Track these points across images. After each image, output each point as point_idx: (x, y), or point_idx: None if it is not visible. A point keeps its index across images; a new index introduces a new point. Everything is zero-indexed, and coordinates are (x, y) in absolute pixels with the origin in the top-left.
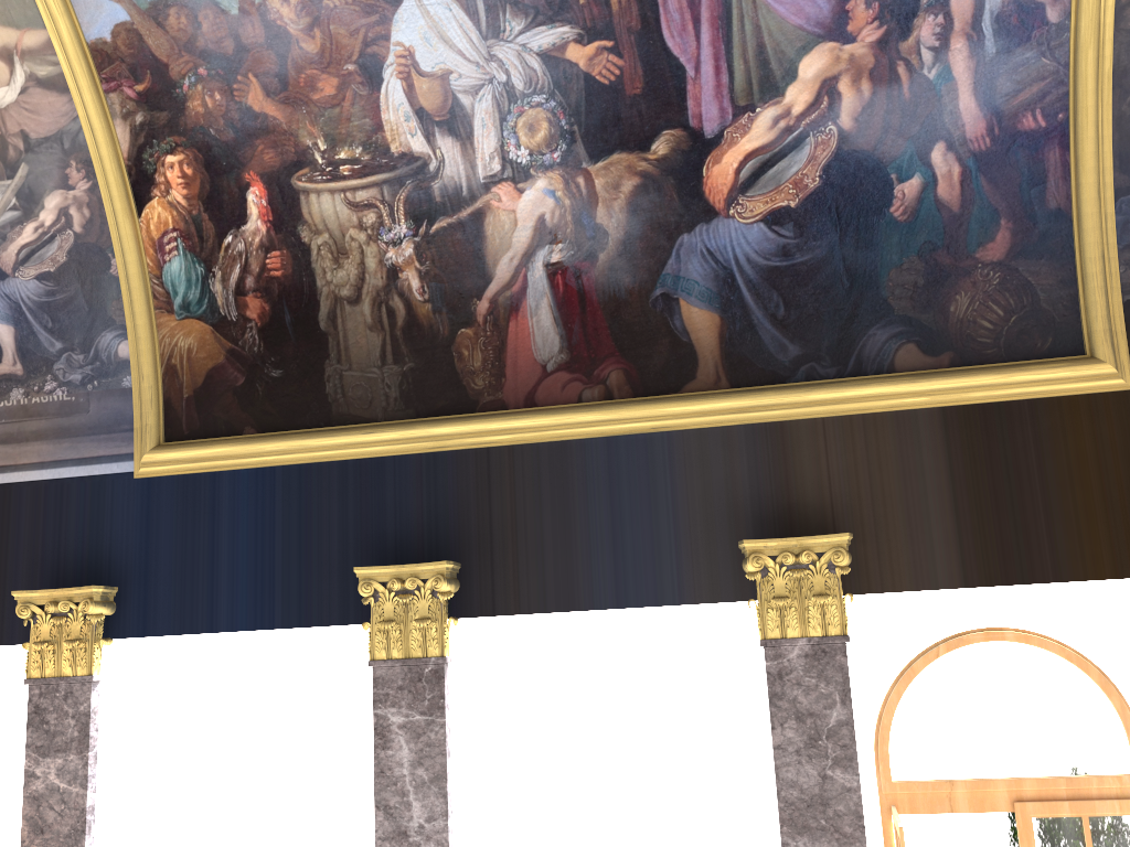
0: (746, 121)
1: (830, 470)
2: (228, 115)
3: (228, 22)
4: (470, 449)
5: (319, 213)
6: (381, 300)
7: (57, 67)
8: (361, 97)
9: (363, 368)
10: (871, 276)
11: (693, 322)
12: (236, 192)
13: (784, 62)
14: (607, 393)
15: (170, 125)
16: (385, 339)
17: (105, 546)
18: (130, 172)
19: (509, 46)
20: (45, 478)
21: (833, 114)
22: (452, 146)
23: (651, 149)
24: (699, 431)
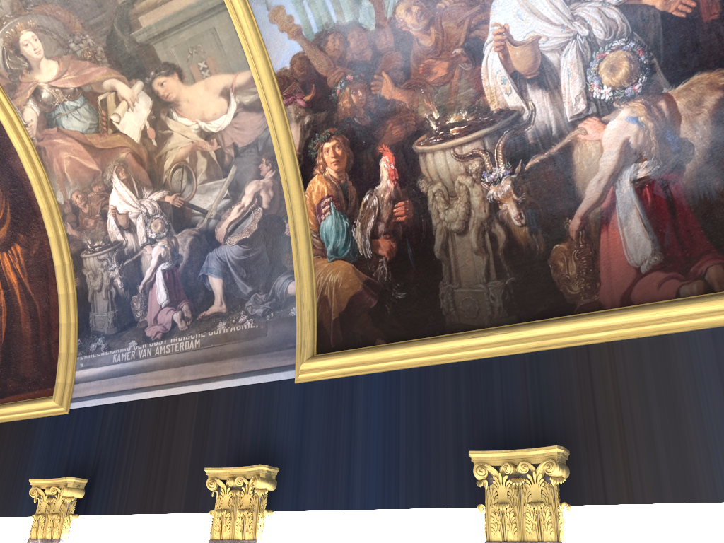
0: None
1: None
2: (367, 105)
3: (368, 37)
4: (570, 347)
5: (433, 168)
6: (484, 229)
7: (256, 95)
8: (466, 72)
9: (471, 285)
10: None
11: None
12: (372, 162)
13: None
14: (706, 287)
15: (327, 120)
16: (489, 259)
17: (272, 436)
18: (300, 159)
19: (589, 5)
20: (235, 385)
21: None
22: (542, 96)
23: None
24: None
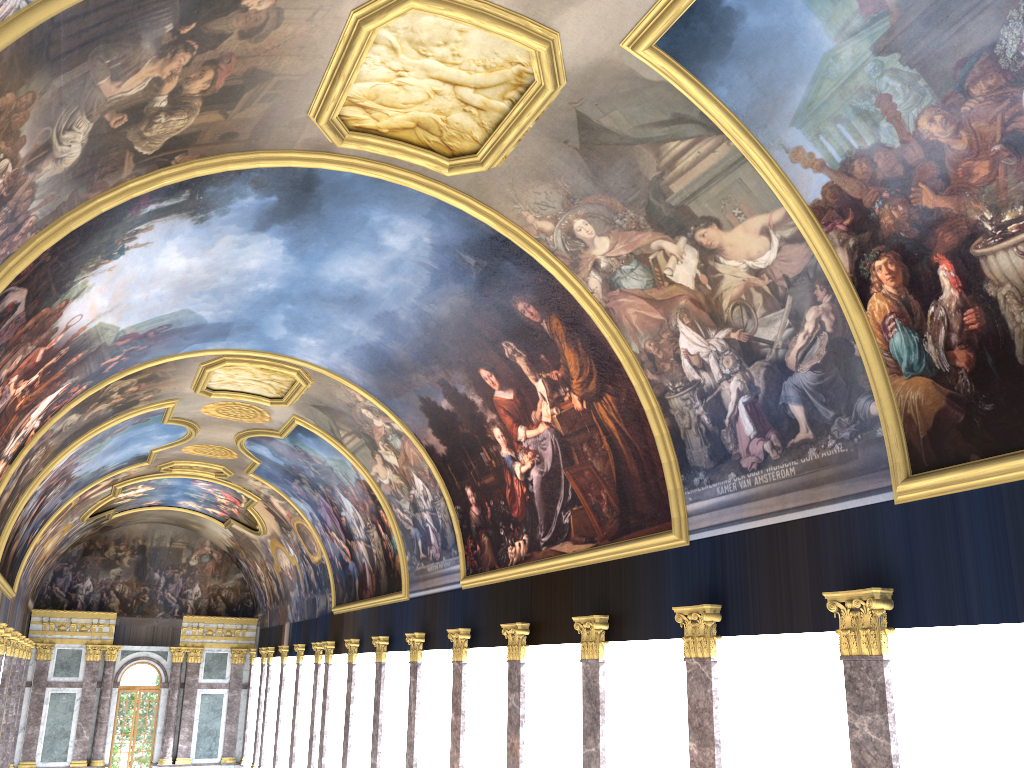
0: None
1: None
2: (910, 218)
3: (894, 154)
4: None
5: (998, 269)
6: None
7: (794, 227)
8: (1011, 167)
9: None
10: None
11: None
12: (929, 272)
13: None
14: None
15: (872, 239)
16: None
17: (881, 557)
18: (853, 281)
19: None
20: (837, 509)
21: None
22: None
23: None
24: None
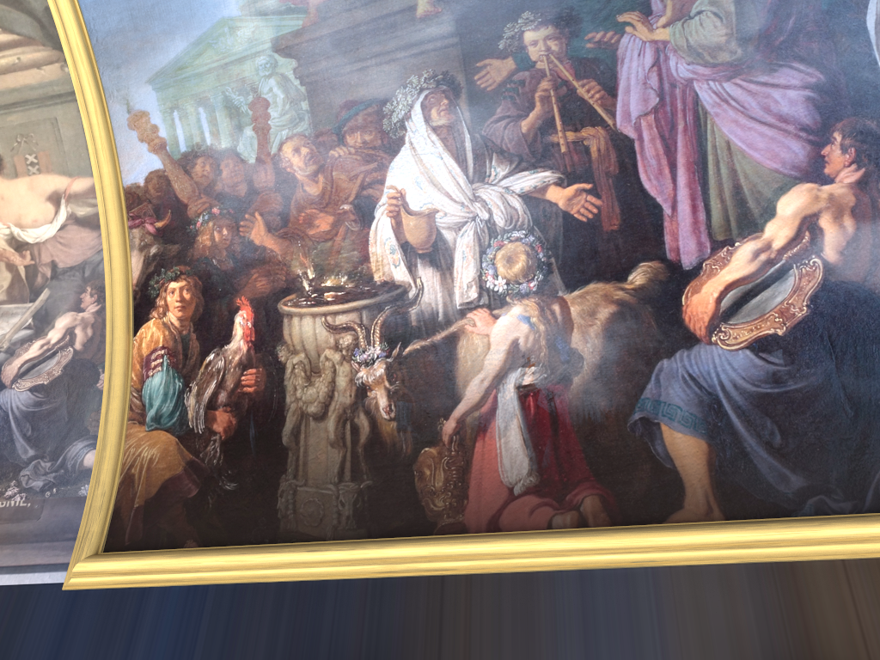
0: (725, 254)
1: (862, 624)
2: (231, 247)
3: (245, 169)
4: (423, 576)
5: (299, 334)
6: (346, 417)
7: (95, 208)
8: (352, 232)
9: (319, 484)
10: (878, 405)
11: (677, 448)
12: (226, 315)
13: (761, 201)
14: (581, 520)
15: (179, 255)
16: (346, 455)
17: None
18: (135, 296)
19: (493, 189)
20: None
21: (816, 247)
22: (433, 275)
23: (628, 279)
24: (690, 569)
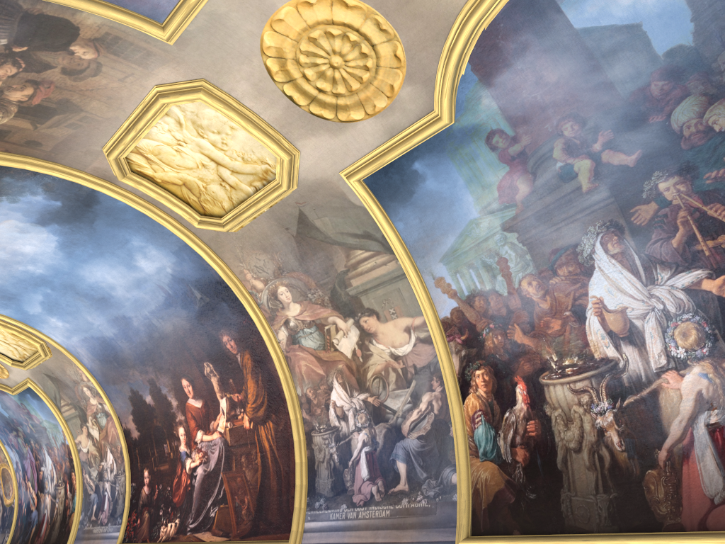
0: None
1: None
2: (505, 346)
3: (502, 299)
4: None
5: (555, 397)
6: (594, 450)
7: (428, 332)
8: (574, 328)
9: (584, 495)
10: None
11: None
12: (510, 387)
13: None
14: None
15: (477, 354)
16: (597, 475)
17: None
18: (459, 380)
19: (661, 287)
20: None
21: None
22: (632, 350)
23: None
24: None
